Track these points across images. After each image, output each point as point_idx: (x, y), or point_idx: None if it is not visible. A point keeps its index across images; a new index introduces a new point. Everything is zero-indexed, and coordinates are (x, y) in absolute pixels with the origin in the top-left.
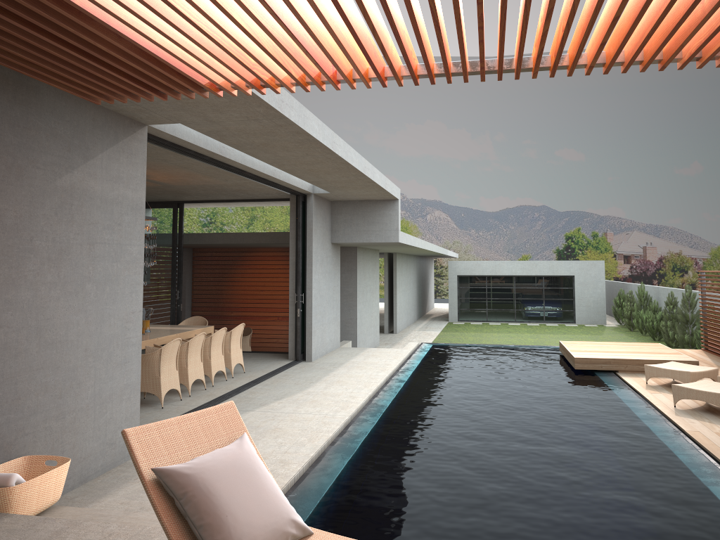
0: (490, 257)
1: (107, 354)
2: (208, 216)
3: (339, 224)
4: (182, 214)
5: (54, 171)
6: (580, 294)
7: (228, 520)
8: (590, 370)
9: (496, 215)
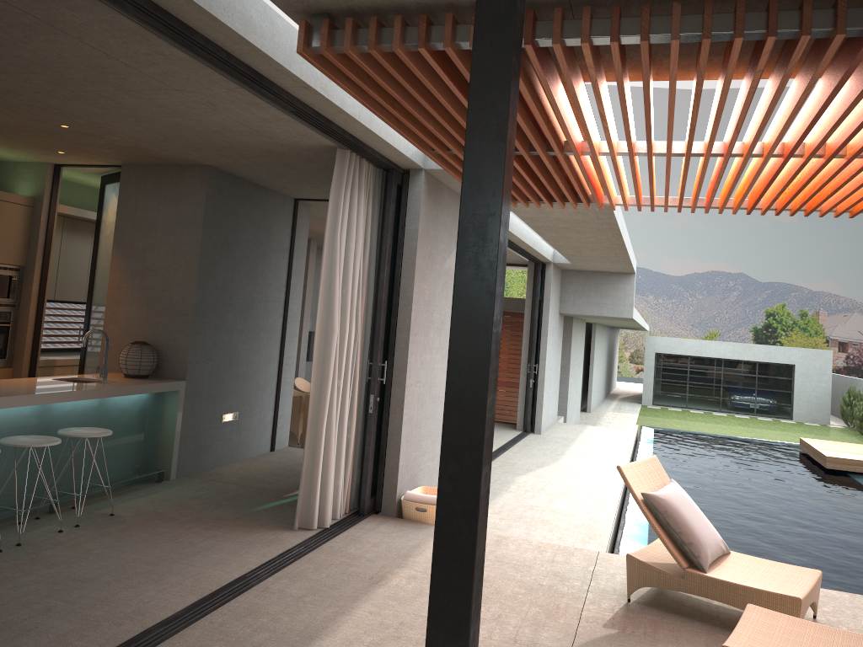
0: (670, 330)
1: None
2: None
3: (569, 294)
4: None
5: (443, 256)
6: (800, 386)
7: (695, 531)
8: (842, 471)
9: (681, 280)
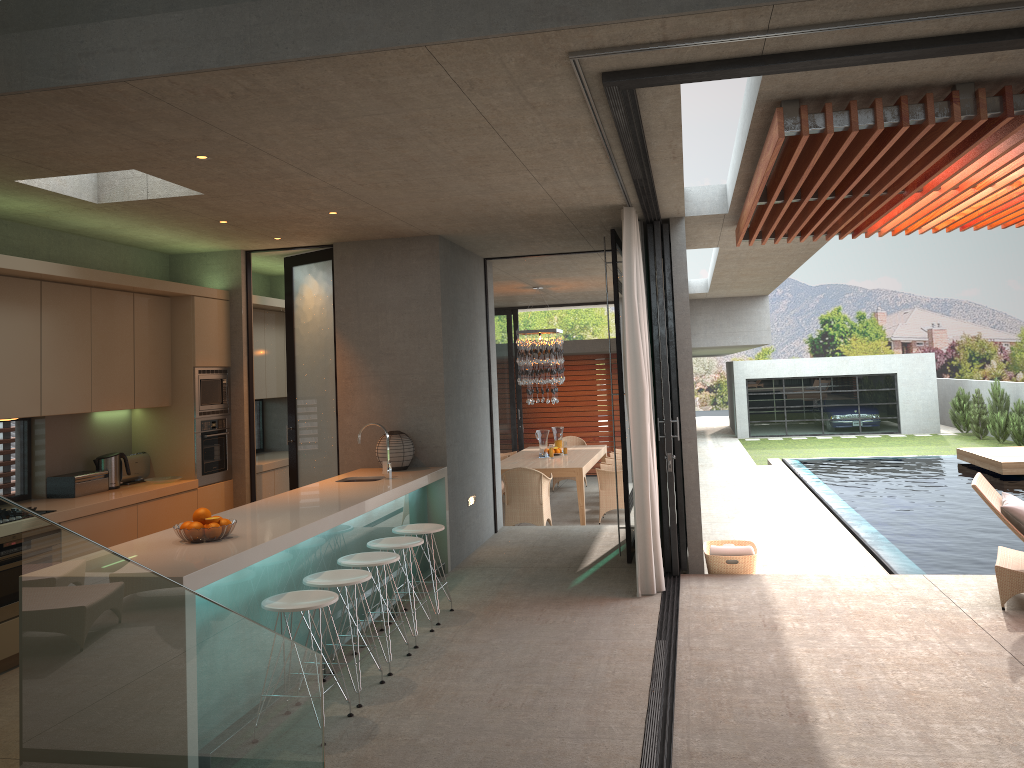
0: None
1: None
2: None
3: (698, 326)
4: (517, 322)
5: None
6: (905, 396)
7: None
8: (1017, 475)
9: None
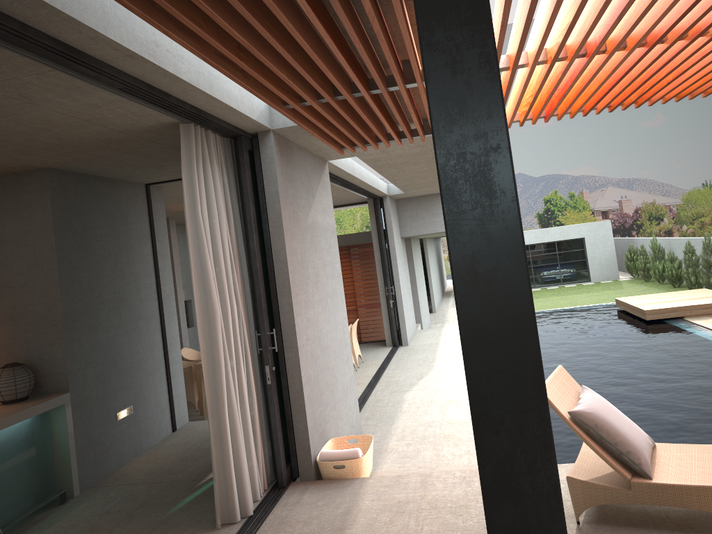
0: None
1: (341, 354)
2: None
3: (406, 220)
4: None
5: (305, 211)
6: (592, 254)
7: (628, 438)
8: (658, 319)
9: None
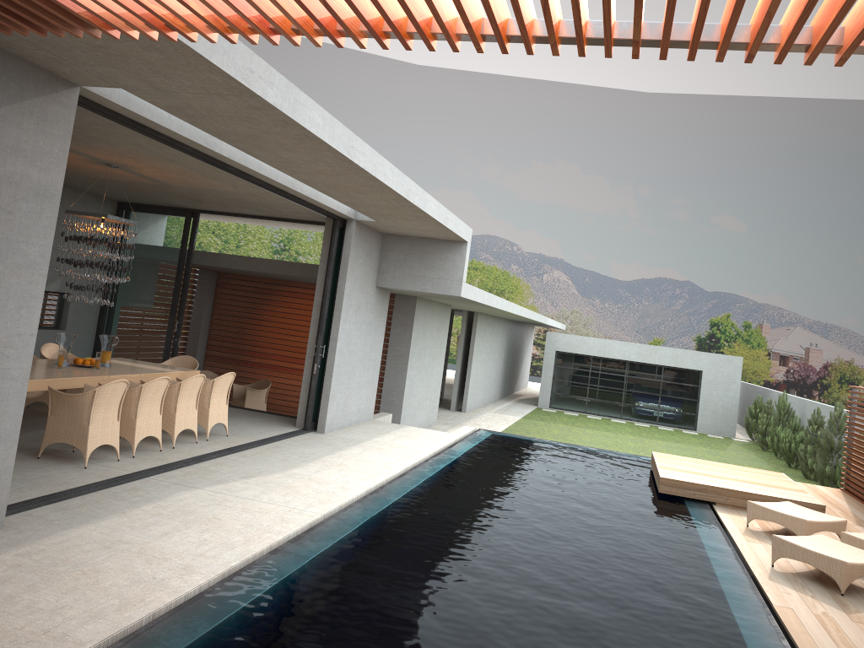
0: (614, 336)
1: None
2: (282, 242)
3: (389, 264)
4: (196, 226)
5: None
6: (707, 395)
7: None
8: (680, 496)
9: (628, 285)
